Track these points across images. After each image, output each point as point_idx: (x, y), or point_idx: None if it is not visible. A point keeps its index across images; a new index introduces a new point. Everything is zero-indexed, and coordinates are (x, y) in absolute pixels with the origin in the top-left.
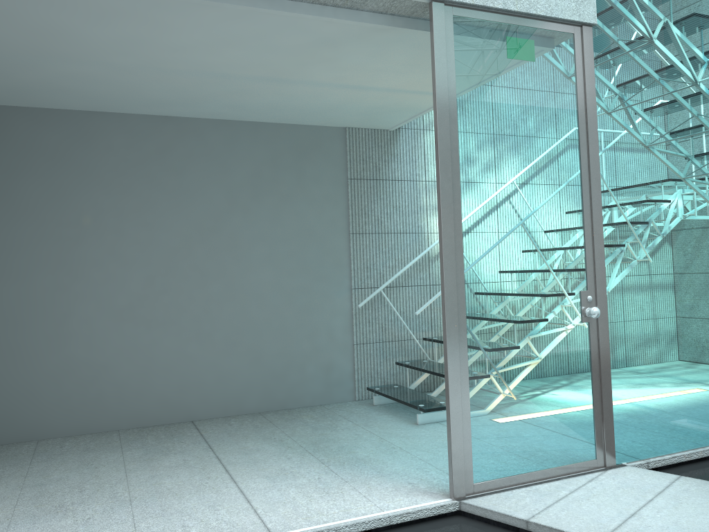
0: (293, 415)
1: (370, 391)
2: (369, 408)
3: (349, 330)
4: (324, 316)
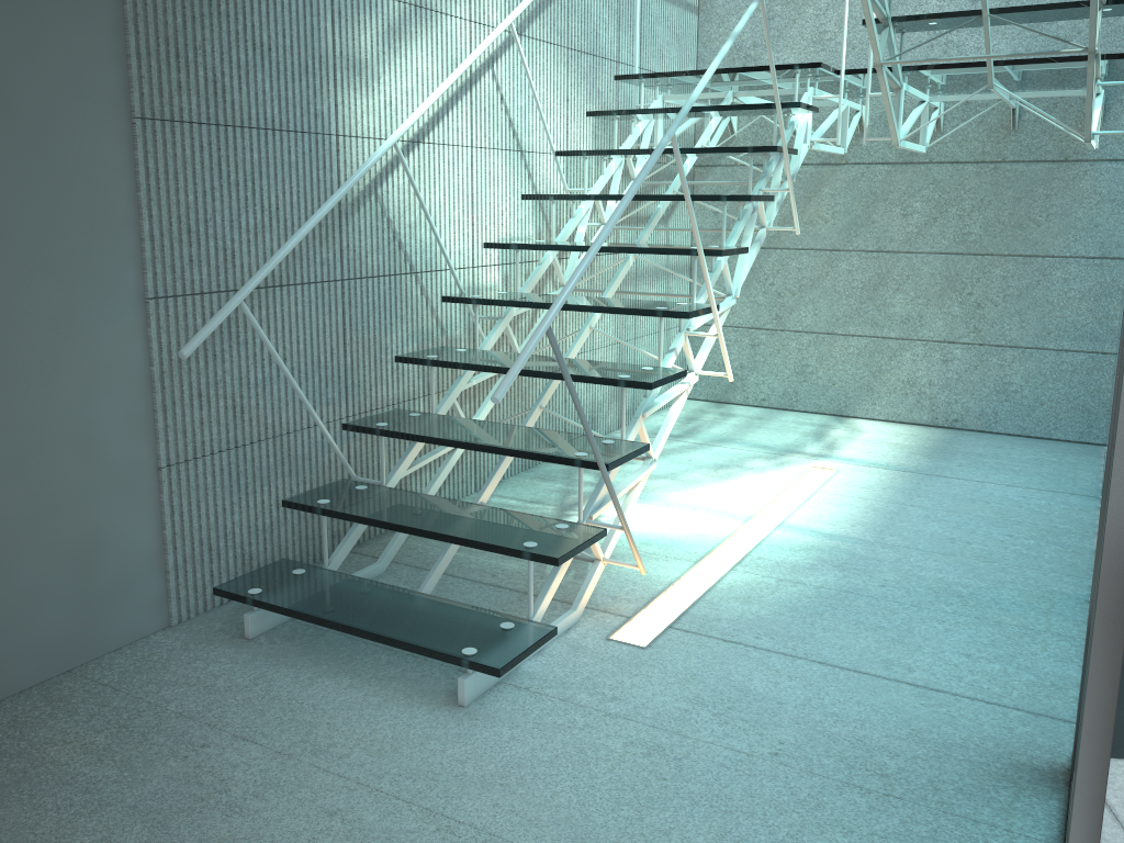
0: (7, 757)
1: (210, 590)
2: (245, 655)
3: (144, 426)
4: (64, 395)
